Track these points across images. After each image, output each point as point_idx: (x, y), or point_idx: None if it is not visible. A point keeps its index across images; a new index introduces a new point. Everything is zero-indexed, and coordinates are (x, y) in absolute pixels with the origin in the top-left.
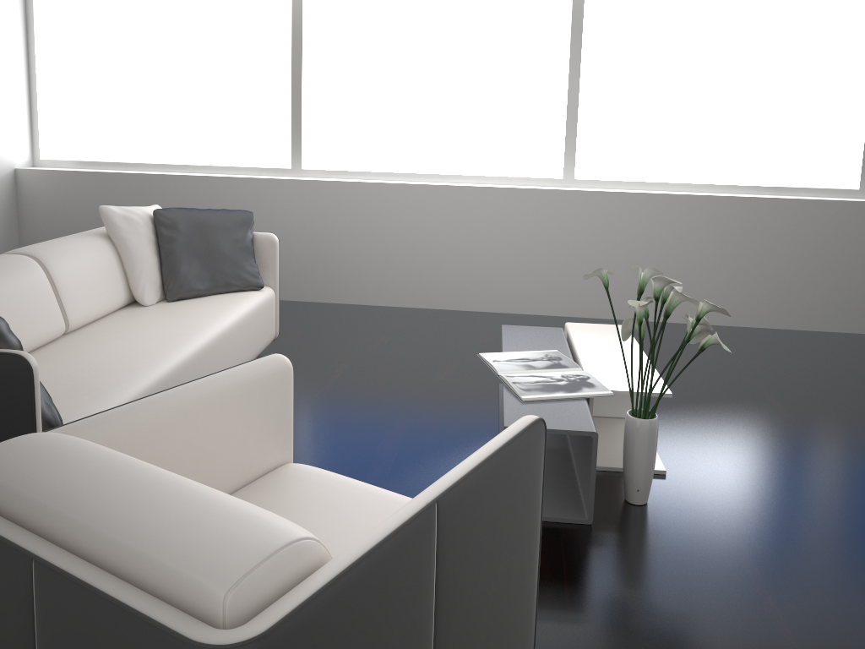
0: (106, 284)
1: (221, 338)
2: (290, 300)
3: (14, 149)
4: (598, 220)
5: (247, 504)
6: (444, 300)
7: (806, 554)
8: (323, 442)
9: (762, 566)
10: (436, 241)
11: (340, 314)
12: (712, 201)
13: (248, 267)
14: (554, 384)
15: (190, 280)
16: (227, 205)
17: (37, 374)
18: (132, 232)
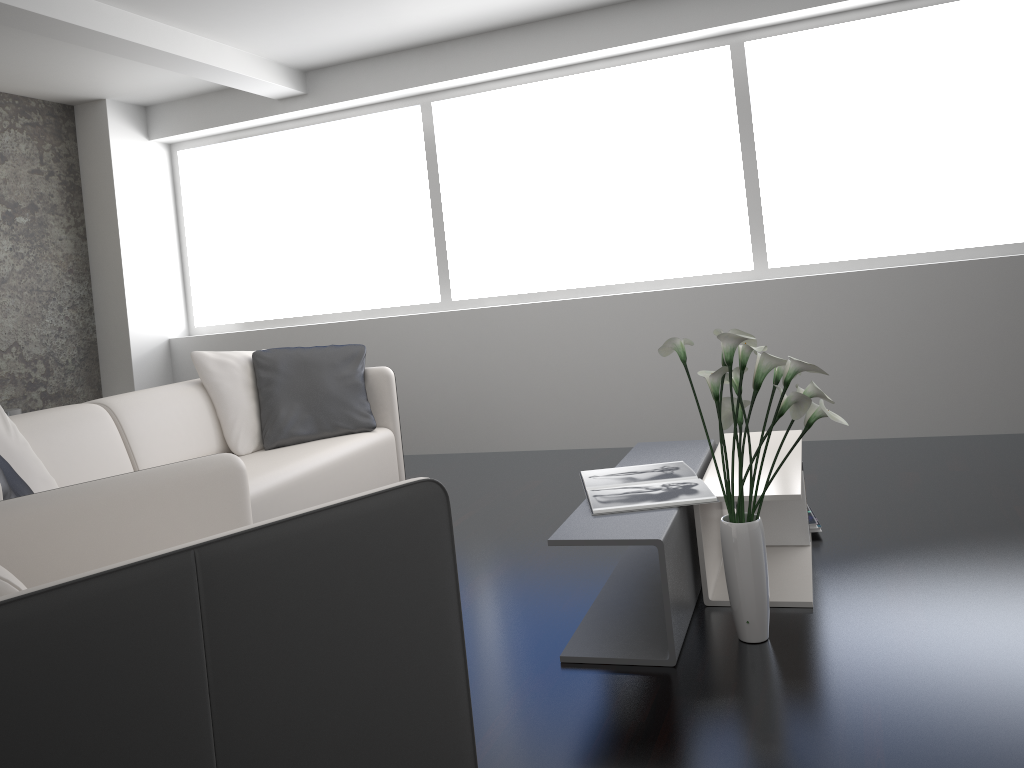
0: (193, 432)
1: (300, 480)
2: (450, 453)
3: (167, 319)
4: (801, 314)
5: None
6: (626, 435)
7: (967, 696)
8: None
9: (890, 711)
10: (606, 364)
11: (499, 462)
12: (949, 270)
13: (358, 406)
14: (645, 494)
15: (289, 425)
16: (374, 351)
17: None
18: (226, 377)
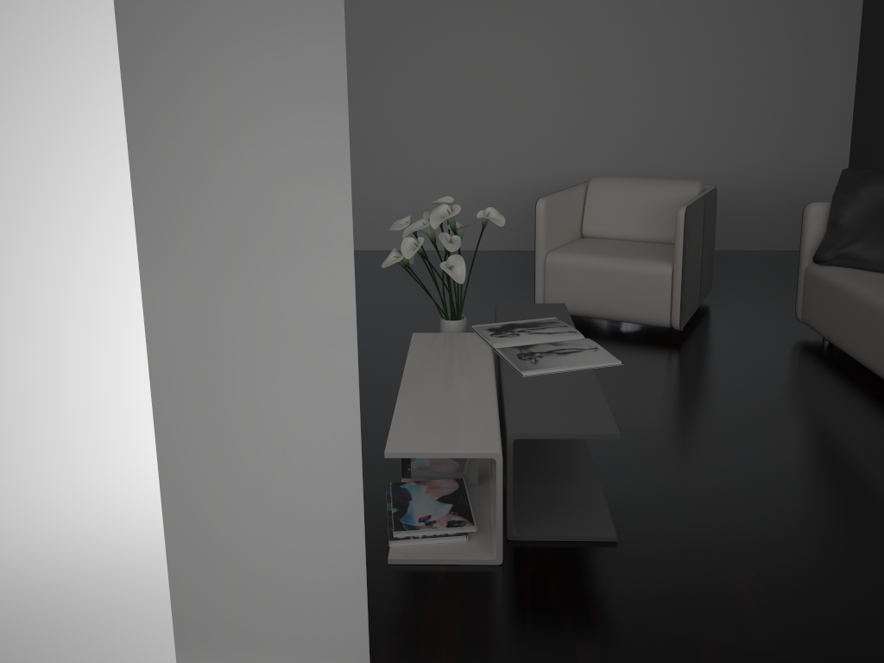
0: None
1: None
2: None
3: None
4: None
5: (610, 179)
6: None
7: None
8: (771, 422)
9: (390, 360)
10: None
11: None
12: None
13: None
14: (526, 327)
15: None
16: None
17: (804, 214)
18: None
